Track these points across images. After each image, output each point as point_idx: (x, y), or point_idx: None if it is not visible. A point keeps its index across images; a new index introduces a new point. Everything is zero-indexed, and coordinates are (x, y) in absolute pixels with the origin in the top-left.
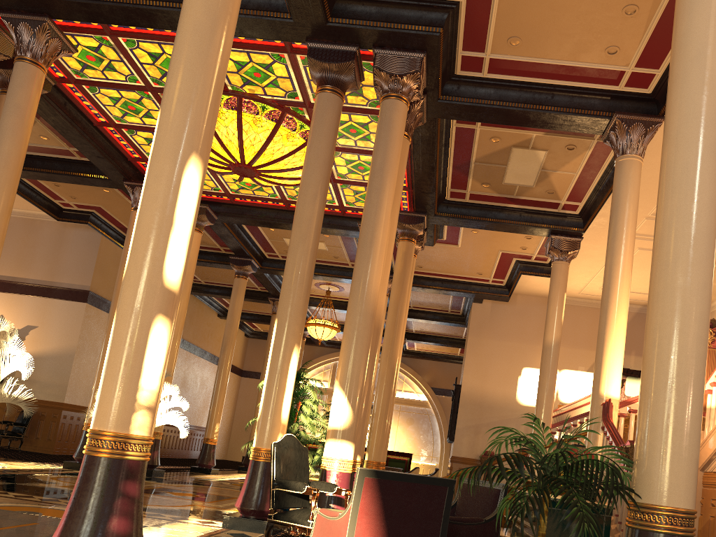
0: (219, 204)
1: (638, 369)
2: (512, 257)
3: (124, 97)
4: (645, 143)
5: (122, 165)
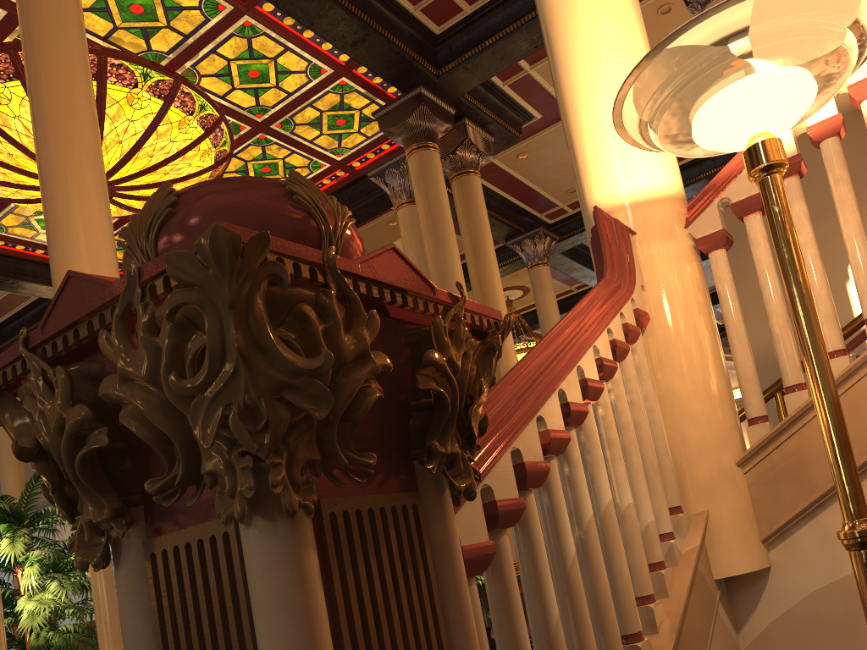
0: None
1: None
2: None
3: None
4: None
5: None
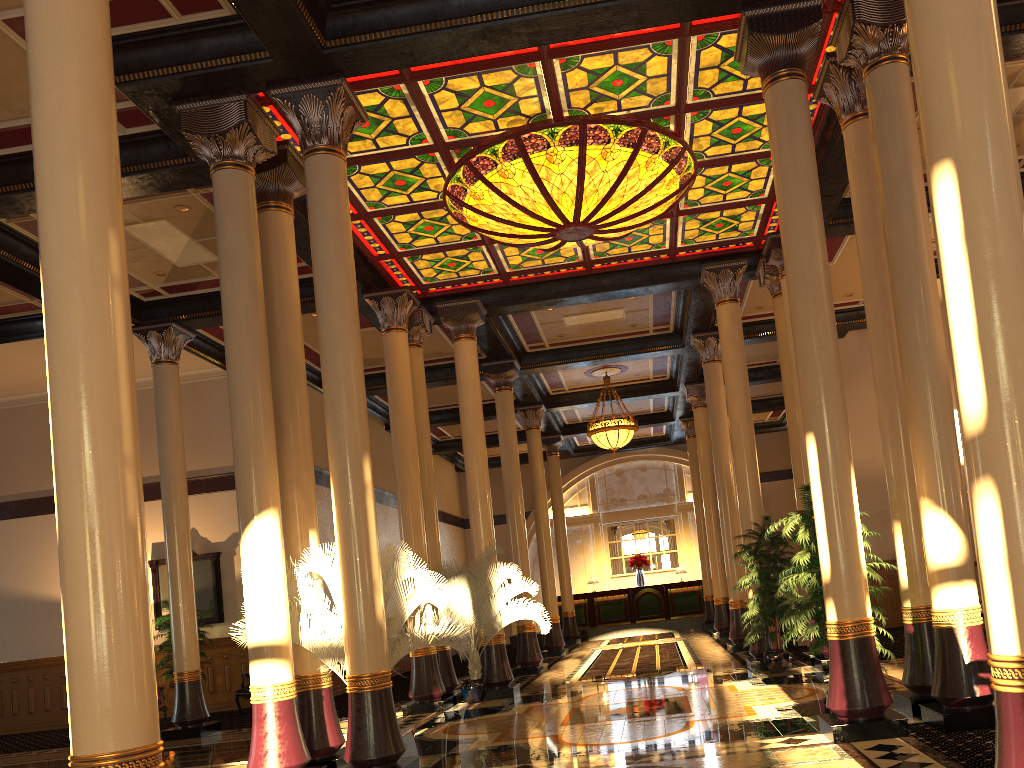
0: (486, 292)
1: None
2: None
3: (395, 169)
4: None
5: (361, 271)
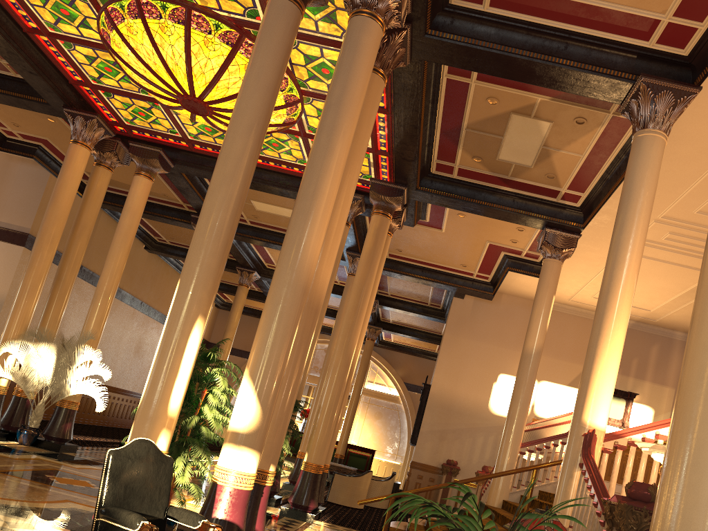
0: (177, 150)
1: (622, 389)
2: (500, 250)
3: None
4: (673, 118)
5: (61, 87)
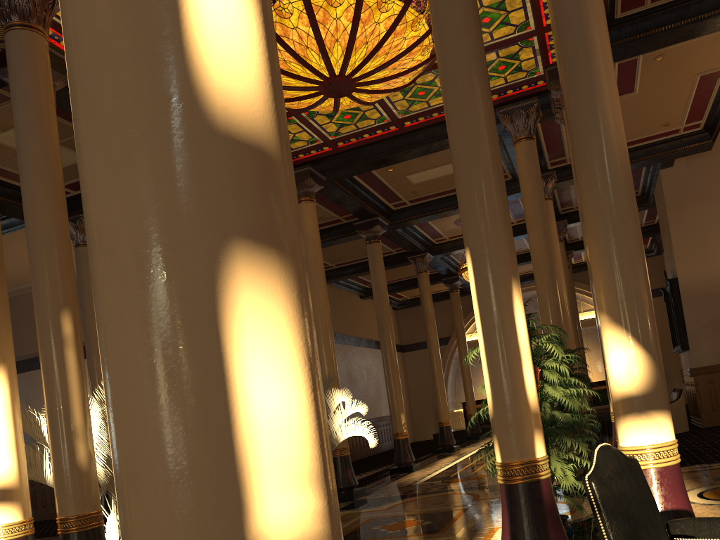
0: (322, 160)
1: None
2: (715, 78)
3: None
4: None
5: None
